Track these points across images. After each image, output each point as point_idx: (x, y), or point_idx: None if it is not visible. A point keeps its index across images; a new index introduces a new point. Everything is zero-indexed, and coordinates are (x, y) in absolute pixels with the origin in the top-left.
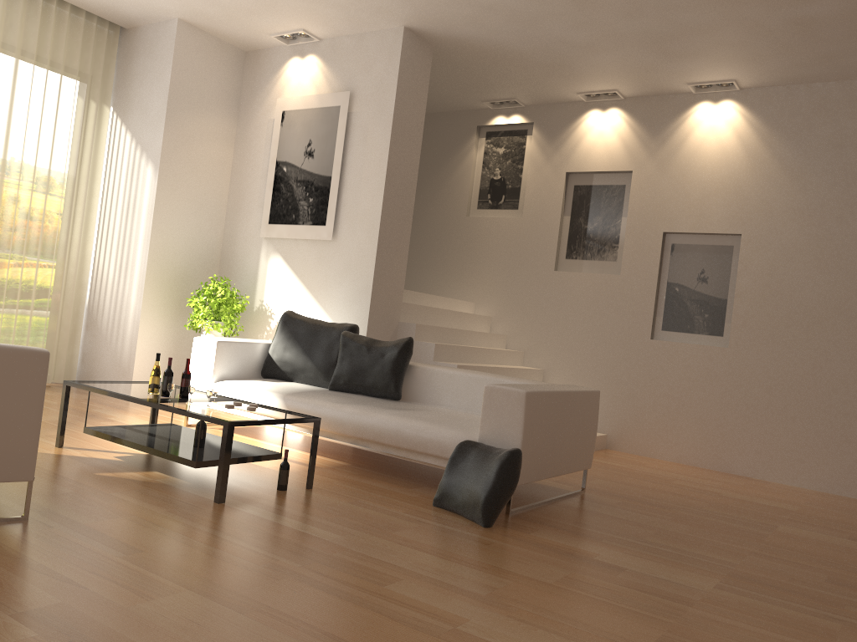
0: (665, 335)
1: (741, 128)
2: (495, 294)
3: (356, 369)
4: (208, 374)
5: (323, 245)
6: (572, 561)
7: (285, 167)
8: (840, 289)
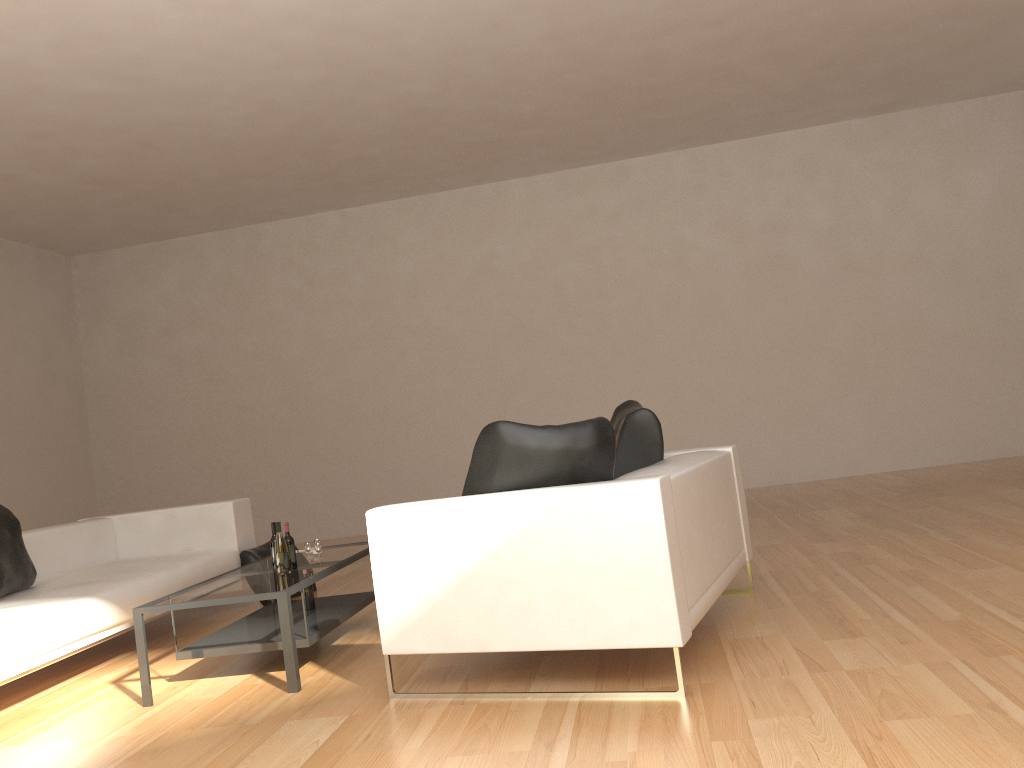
0: None
1: None
2: None
3: (3, 559)
4: None
5: None
6: (358, 574)
7: None
8: None
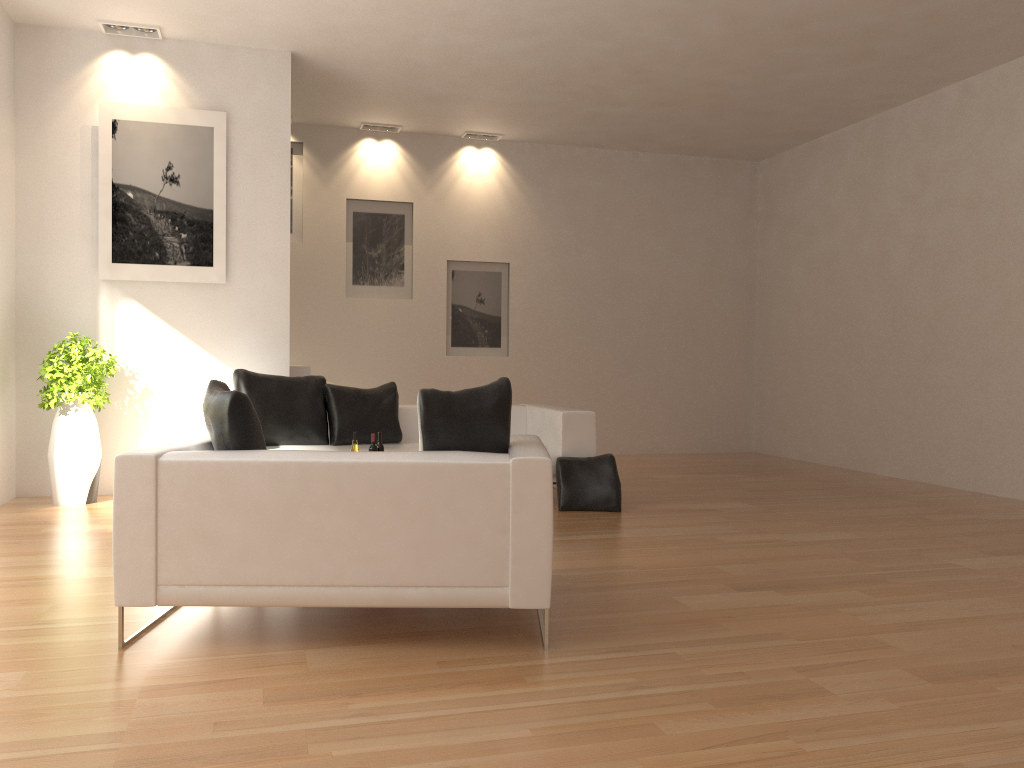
0: (456, 351)
1: (501, 174)
2: None
3: (359, 419)
4: None
5: (209, 289)
6: (696, 512)
7: (131, 192)
8: (580, 305)
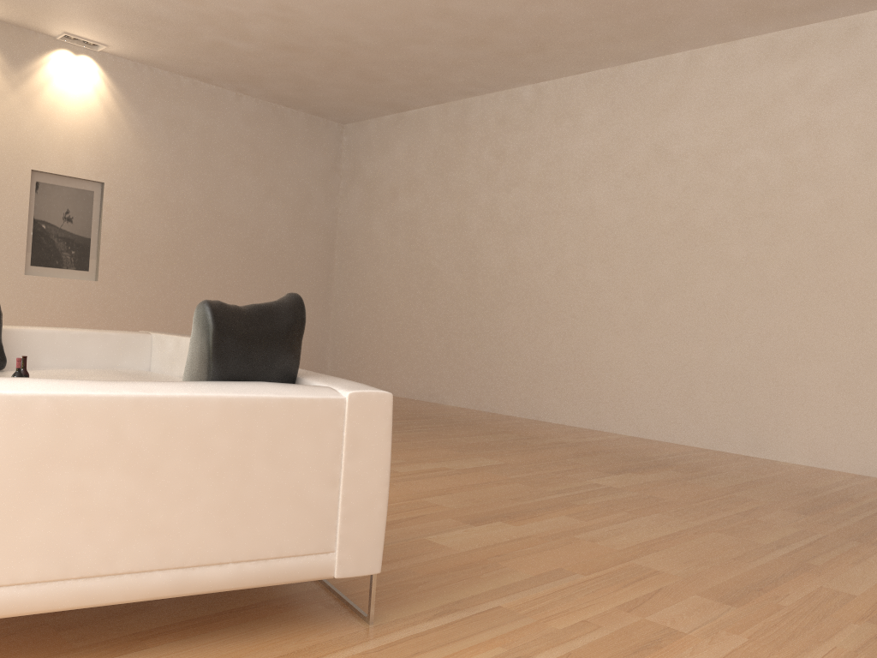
0: (37, 270)
1: (101, 87)
2: None
3: None
4: None
5: None
6: None
7: None
8: (177, 235)
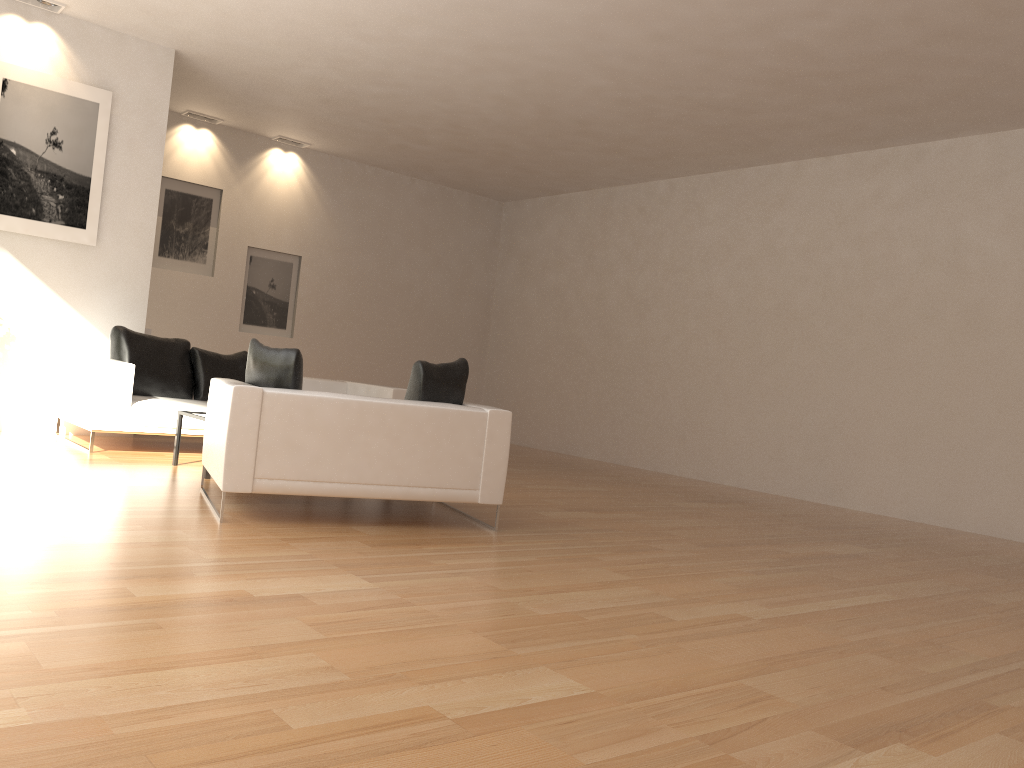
0: (247, 328)
1: (303, 177)
2: None
3: None
4: (126, 397)
5: (78, 249)
6: None
7: (15, 149)
8: (356, 301)
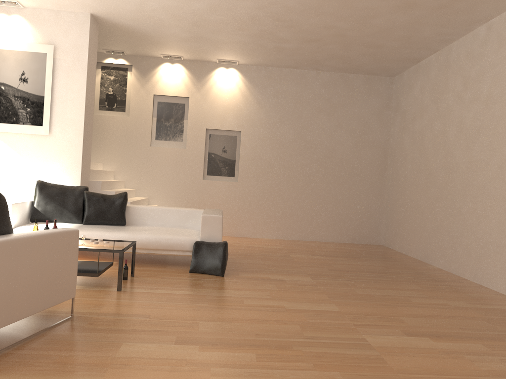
0: (209, 177)
1: (239, 82)
2: (115, 159)
3: (99, 211)
4: None
5: (41, 137)
6: (268, 281)
7: (3, 86)
8: (280, 156)
